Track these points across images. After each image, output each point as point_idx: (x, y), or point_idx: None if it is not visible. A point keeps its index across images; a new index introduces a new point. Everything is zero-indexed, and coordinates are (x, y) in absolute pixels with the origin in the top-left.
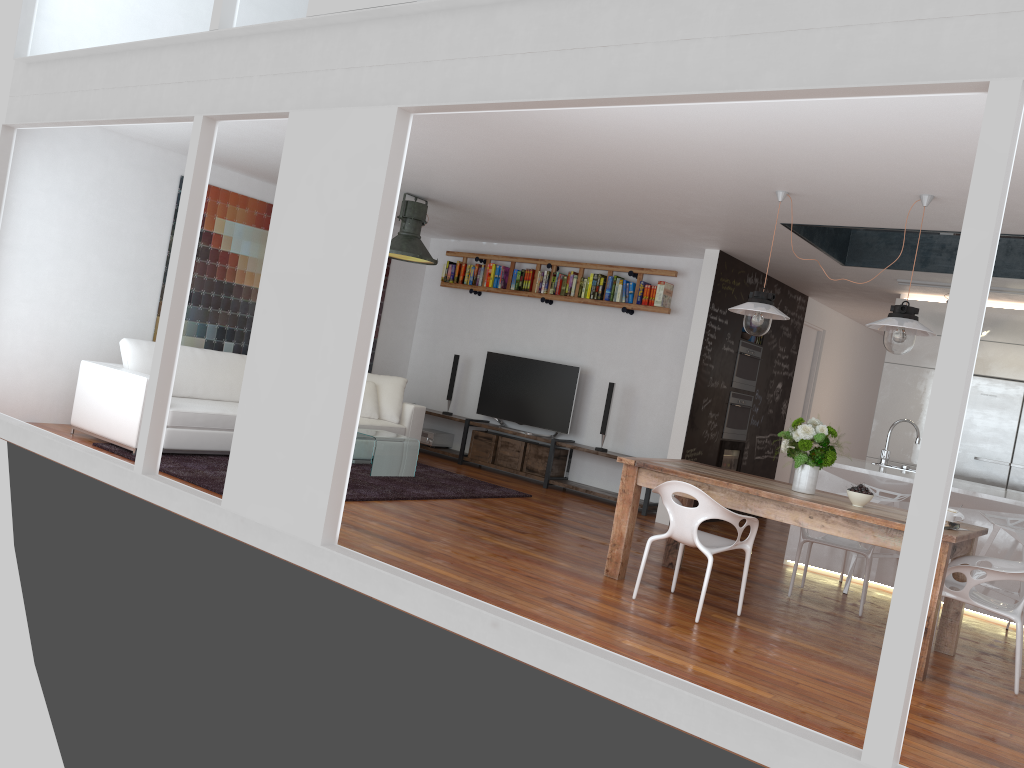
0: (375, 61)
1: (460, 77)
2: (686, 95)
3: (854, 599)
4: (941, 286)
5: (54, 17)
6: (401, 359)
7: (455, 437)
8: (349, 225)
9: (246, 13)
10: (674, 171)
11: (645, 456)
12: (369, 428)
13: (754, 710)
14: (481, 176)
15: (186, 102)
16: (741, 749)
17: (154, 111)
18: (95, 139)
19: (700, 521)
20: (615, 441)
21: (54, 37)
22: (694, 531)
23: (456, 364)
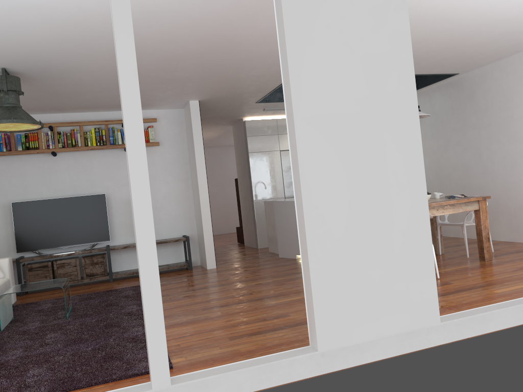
0: None
1: None
2: None
3: None
4: (282, 109)
5: None
6: None
7: None
8: (385, 64)
9: None
10: None
11: (165, 237)
12: None
13: None
14: (148, 47)
15: None
16: None
17: None
18: None
19: None
20: None
21: None
22: None
23: None
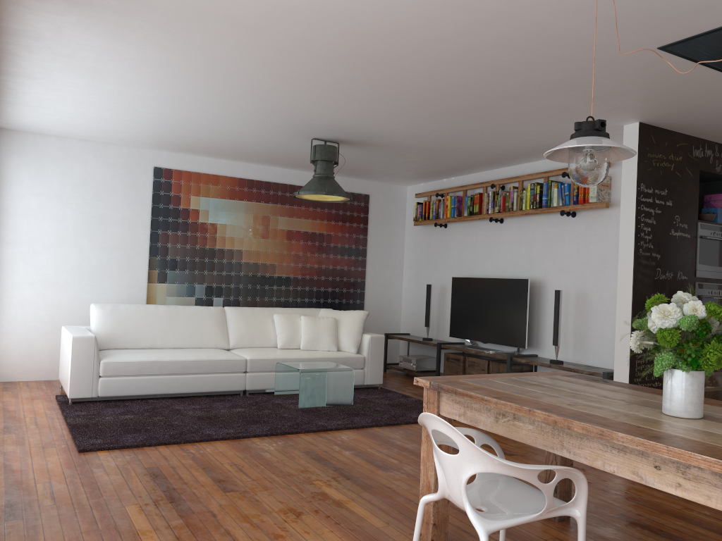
0: None
1: None
2: None
3: None
4: None
5: None
6: (393, 295)
7: (440, 360)
8: None
9: None
10: None
11: (606, 365)
12: (322, 360)
13: None
14: (320, 92)
15: None
16: None
17: None
18: (74, 149)
19: (466, 477)
20: (575, 351)
21: None
22: (462, 493)
23: (429, 293)
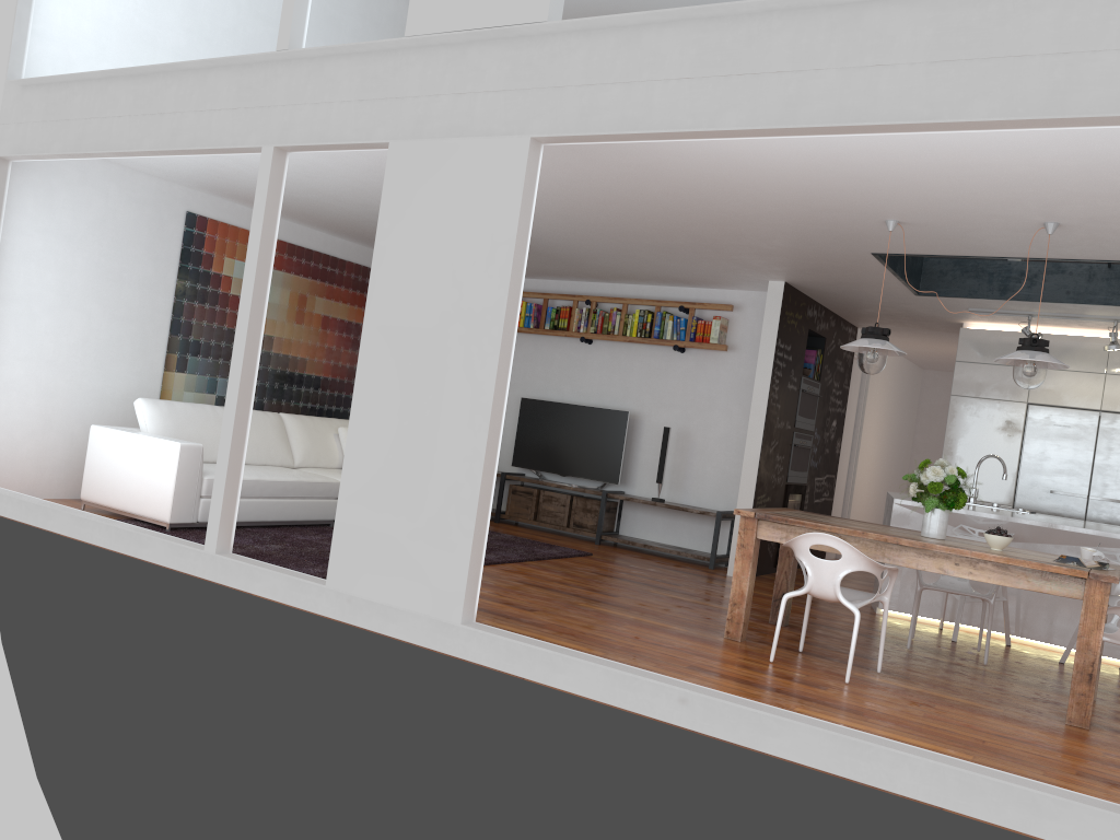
0: (492, 86)
1: (601, 104)
2: (888, 125)
3: (966, 647)
4: (1014, 314)
5: (47, 32)
6: None
7: None
8: (476, 268)
9: (252, 27)
10: (781, 201)
11: (705, 505)
12: None
13: (1006, 774)
14: (549, 208)
15: (244, 131)
16: (991, 817)
17: (201, 141)
18: (94, 171)
19: (843, 574)
20: (671, 490)
21: (47, 55)
22: (837, 585)
23: None
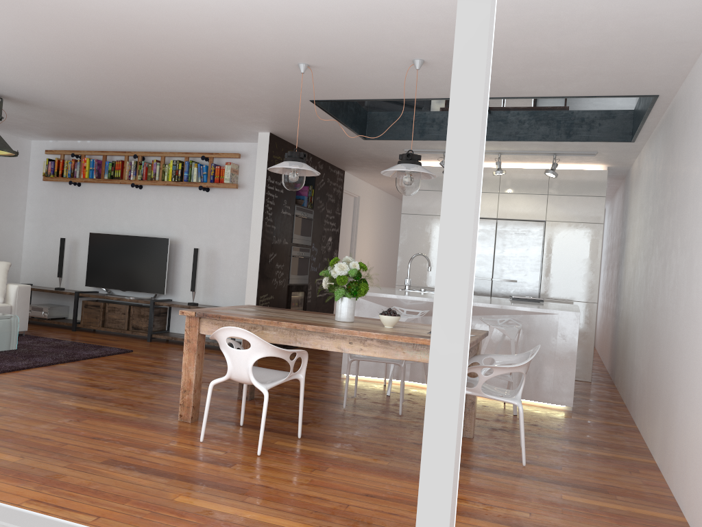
0: None
1: None
2: None
3: (395, 399)
4: (435, 152)
5: None
6: (14, 246)
7: (70, 308)
8: None
9: None
10: (206, 45)
11: (230, 305)
12: None
13: None
14: (35, 64)
15: None
16: None
17: None
18: None
19: (254, 361)
20: (205, 296)
21: None
22: (249, 371)
23: (63, 246)
